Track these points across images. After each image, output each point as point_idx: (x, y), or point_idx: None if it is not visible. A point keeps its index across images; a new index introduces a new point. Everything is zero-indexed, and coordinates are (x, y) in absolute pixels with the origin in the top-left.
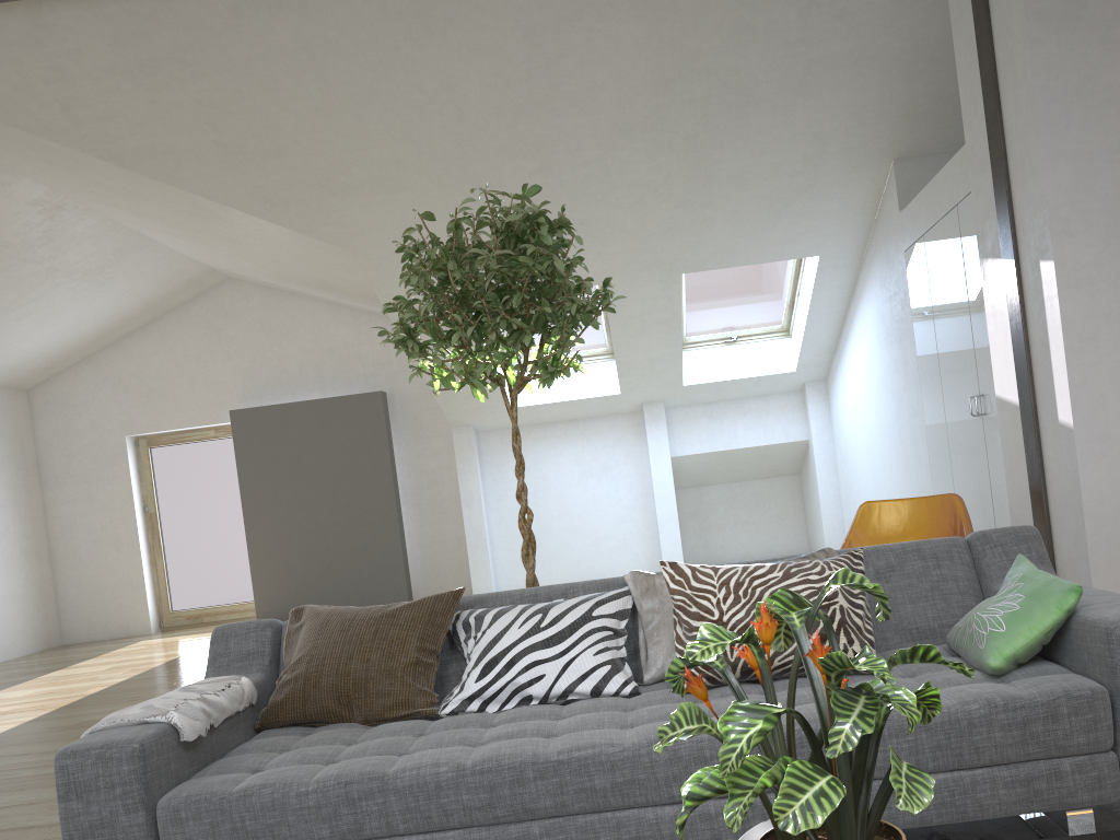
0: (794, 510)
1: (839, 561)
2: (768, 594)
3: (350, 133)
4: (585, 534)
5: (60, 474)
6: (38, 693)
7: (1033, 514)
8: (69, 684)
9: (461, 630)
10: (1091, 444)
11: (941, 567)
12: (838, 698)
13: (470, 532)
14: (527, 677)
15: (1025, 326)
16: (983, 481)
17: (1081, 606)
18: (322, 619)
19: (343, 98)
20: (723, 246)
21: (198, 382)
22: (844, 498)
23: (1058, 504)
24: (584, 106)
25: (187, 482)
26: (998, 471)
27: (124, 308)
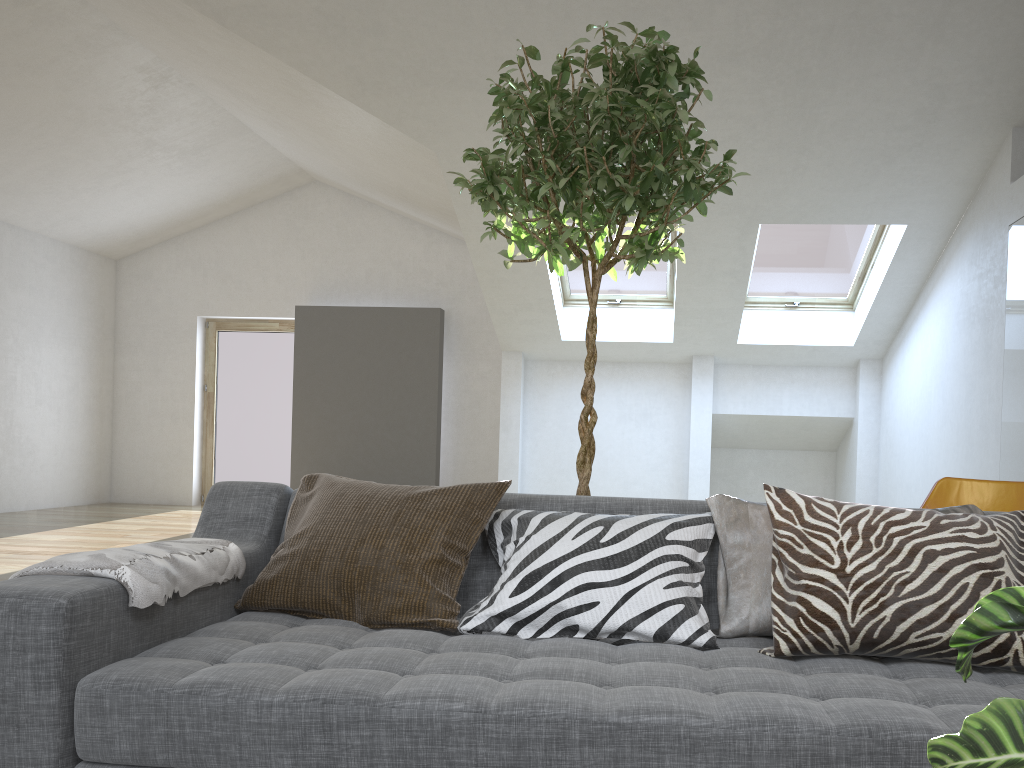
0: (825, 486)
1: (1004, 521)
2: (910, 547)
3: (453, 19)
4: (615, 476)
5: (133, 342)
6: (69, 541)
7: None
8: (100, 536)
9: (498, 532)
10: None
11: None
12: None
13: (504, 456)
14: (576, 602)
15: None
16: None
17: None
18: (336, 491)
19: None
20: (810, 199)
21: (271, 275)
22: (883, 481)
23: None
24: (698, 20)
25: (246, 369)
26: None
27: (213, 194)
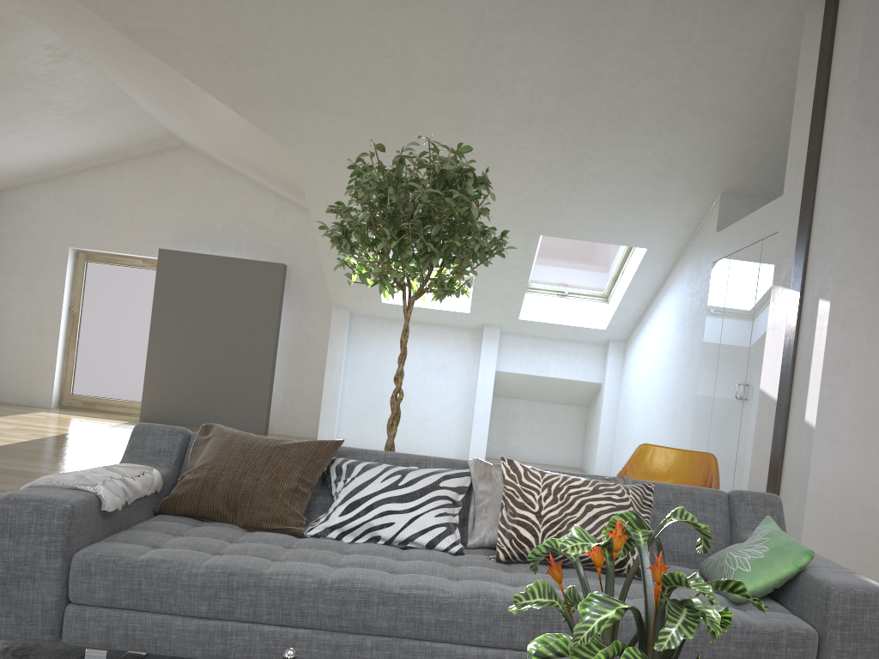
0: (577, 433)
1: (635, 489)
2: (579, 502)
3: (319, 63)
4: (415, 413)
5: (8, 264)
6: None
7: (767, 483)
8: None
9: (333, 472)
10: (824, 443)
11: (705, 510)
12: (669, 606)
13: (327, 390)
14: (380, 522)
15: (796, 343)
16: (732, 449)
17: (809, 566)
18: (227, 438)
19: (322, 35)
20: (578, 223)
21: (139, 220)
22: (618, 434)
23: (788, 481)
24: (504, 91)
25: (110, 296)
26: (745, 444)
27: (94, 147)
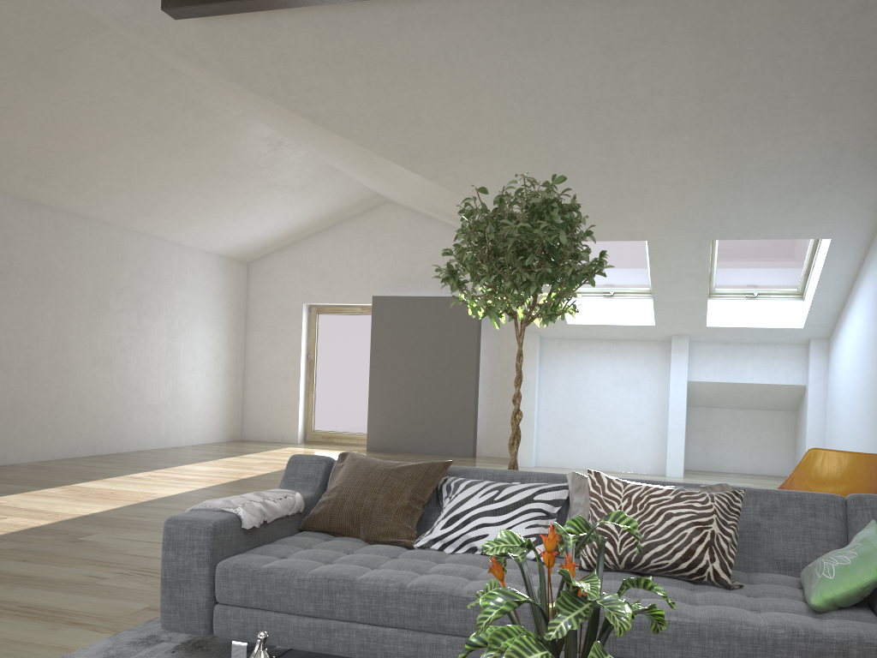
0: (786, 440)
1: (722, 496)
2: (658, 510)
3: (469, 113)
4: (610, 429)
5: (258, 323)
6: (213, 471)
7: None
8: (234, 468)
9: (444, 490)
10: None
11: (816, 516)
12: (566, 600)
13: (523, 412)
14: (476, 533)
15: None
16: None
17: None
18: (355, 464)
19: (466, 88)
20: (748, 222)
21: (356, 272)
22: (827, 438)
23: None
24: (644, 106)
25: (337, 342)
26: None
27: (315, 215)
